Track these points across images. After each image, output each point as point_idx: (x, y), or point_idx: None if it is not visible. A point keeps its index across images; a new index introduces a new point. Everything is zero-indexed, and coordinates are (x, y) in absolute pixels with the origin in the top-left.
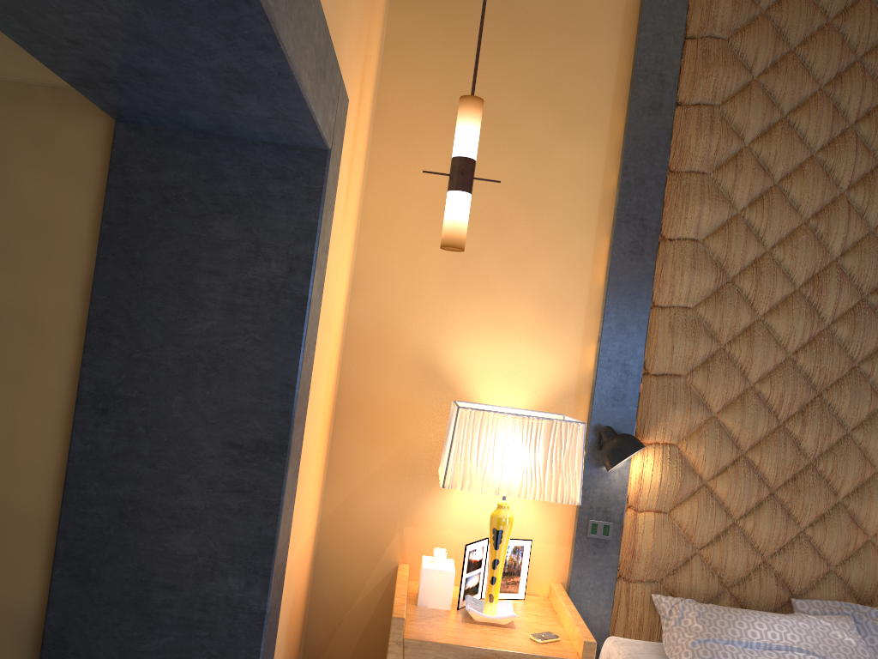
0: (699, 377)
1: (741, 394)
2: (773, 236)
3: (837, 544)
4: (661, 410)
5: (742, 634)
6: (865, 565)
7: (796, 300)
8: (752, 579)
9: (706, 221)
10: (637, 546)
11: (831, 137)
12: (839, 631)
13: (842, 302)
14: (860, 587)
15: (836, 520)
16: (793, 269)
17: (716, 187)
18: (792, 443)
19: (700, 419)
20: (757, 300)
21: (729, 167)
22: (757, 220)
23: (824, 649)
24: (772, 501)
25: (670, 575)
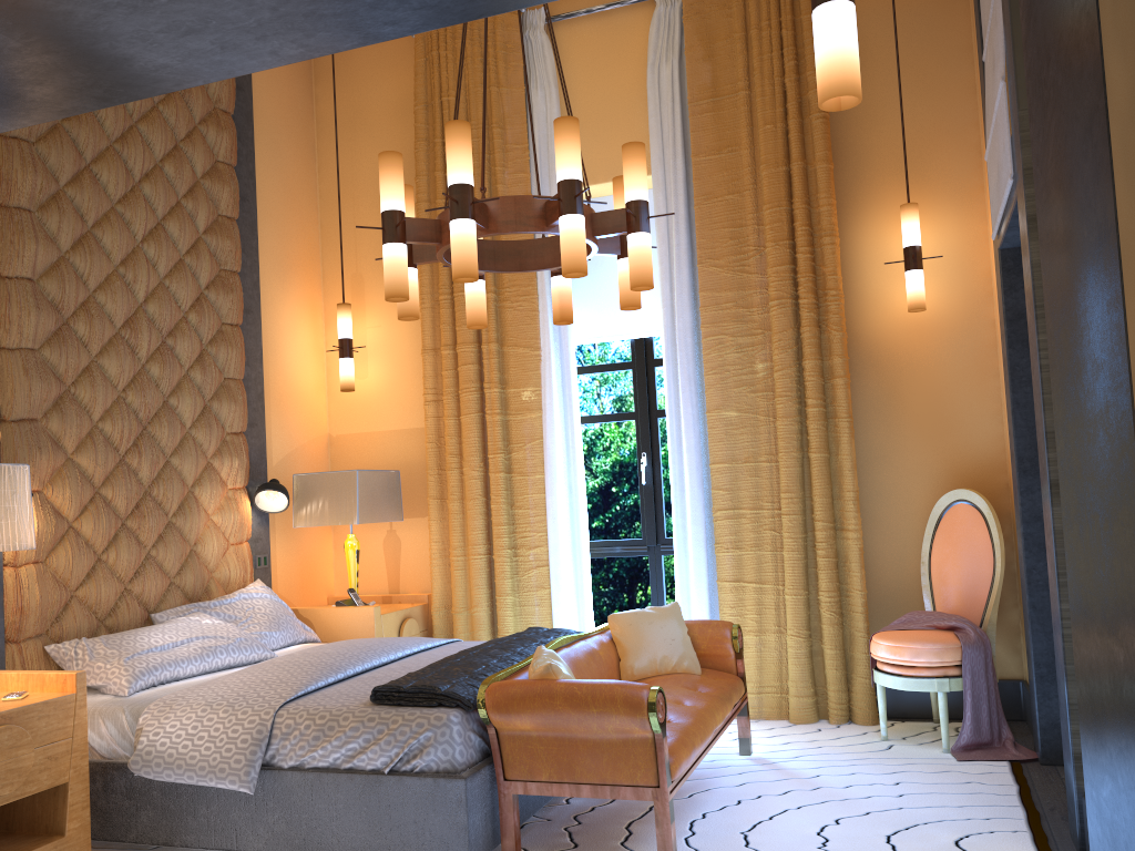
0: (55, 420)
1: (88, 433)
2: (96, 280)
3: (175, 557)
4: (29, 456)
5: (149, 644)
6: (195, 569)
7: (121, 342)
8: (121, 606)
9: (42, 261)
10: (25, 601)
11: (125, 192)
12: (209, 619)
13: (153, 343)
14: (193, 589)
15: (172, 536)
16: (115, 313)
17: (43, 227)
18: (133, 474)
19: (61, 461)
20: (92, 342)
21: (53, 208)
22: (82, 264)
23: (210, 632)
24: (126, 530)
25: (56, 623)
